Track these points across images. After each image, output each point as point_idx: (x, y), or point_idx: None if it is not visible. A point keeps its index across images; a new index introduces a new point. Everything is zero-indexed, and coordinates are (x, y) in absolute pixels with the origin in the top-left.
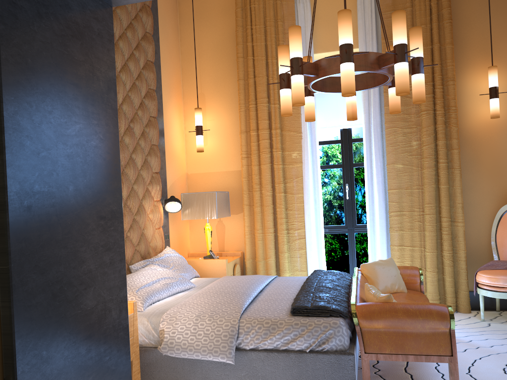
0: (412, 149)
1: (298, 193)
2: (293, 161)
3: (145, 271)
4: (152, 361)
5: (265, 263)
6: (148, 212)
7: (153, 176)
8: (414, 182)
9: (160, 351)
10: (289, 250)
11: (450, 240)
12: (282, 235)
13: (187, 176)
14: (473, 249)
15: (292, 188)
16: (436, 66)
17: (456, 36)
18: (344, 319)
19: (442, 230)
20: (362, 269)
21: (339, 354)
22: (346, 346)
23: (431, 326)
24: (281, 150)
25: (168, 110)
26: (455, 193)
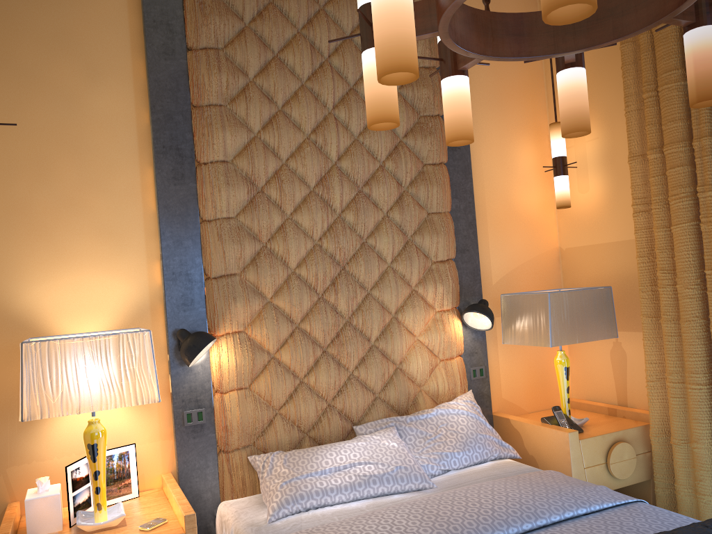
0: None
1: None
2: None
3: (352, 443)
4: None
5: (690, 452)
6: (415, 333)
7: (433, 268)
8: None
9: None
10: None
11: None
12: None
13: (561, 253)
14: None
15: None
16: None
17: None
18: None
19: None
20: None
21: None
22: None
23: None
24: None
25: (497, 140)
26: None
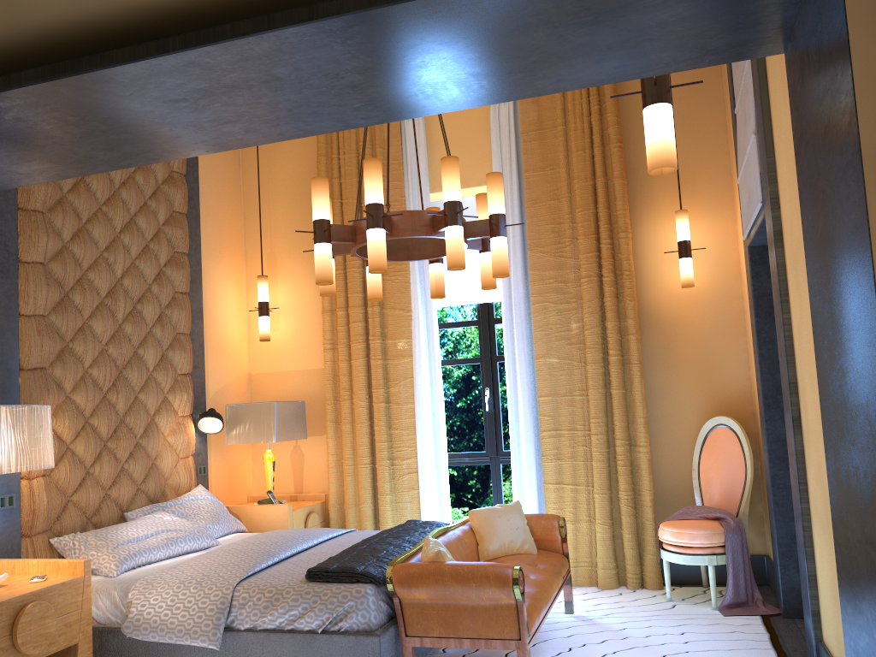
0: (572, 334)
1: (407, 403)
2: (399, 354)
3: (142, 520)
4: (117, 647)
5: (357, 512)
6: (166, 433)
7: (178, 379)
8: (576, 385)
9: (123, 631)
10: (395, 491)
11: (628, 474)
12: (383, 467)
13: (250, 377)
14: (669, 489)
15: (398, 395)
16: (600, 210)
17: (634, 165)
18: (378, 586)
19: (616, 459)
20: (470, 519)
21: (360, 636)
22: (374, 624)
23: (489, 595)
24: (383, 337)
25: (215, 280)
26: (635, 402)
